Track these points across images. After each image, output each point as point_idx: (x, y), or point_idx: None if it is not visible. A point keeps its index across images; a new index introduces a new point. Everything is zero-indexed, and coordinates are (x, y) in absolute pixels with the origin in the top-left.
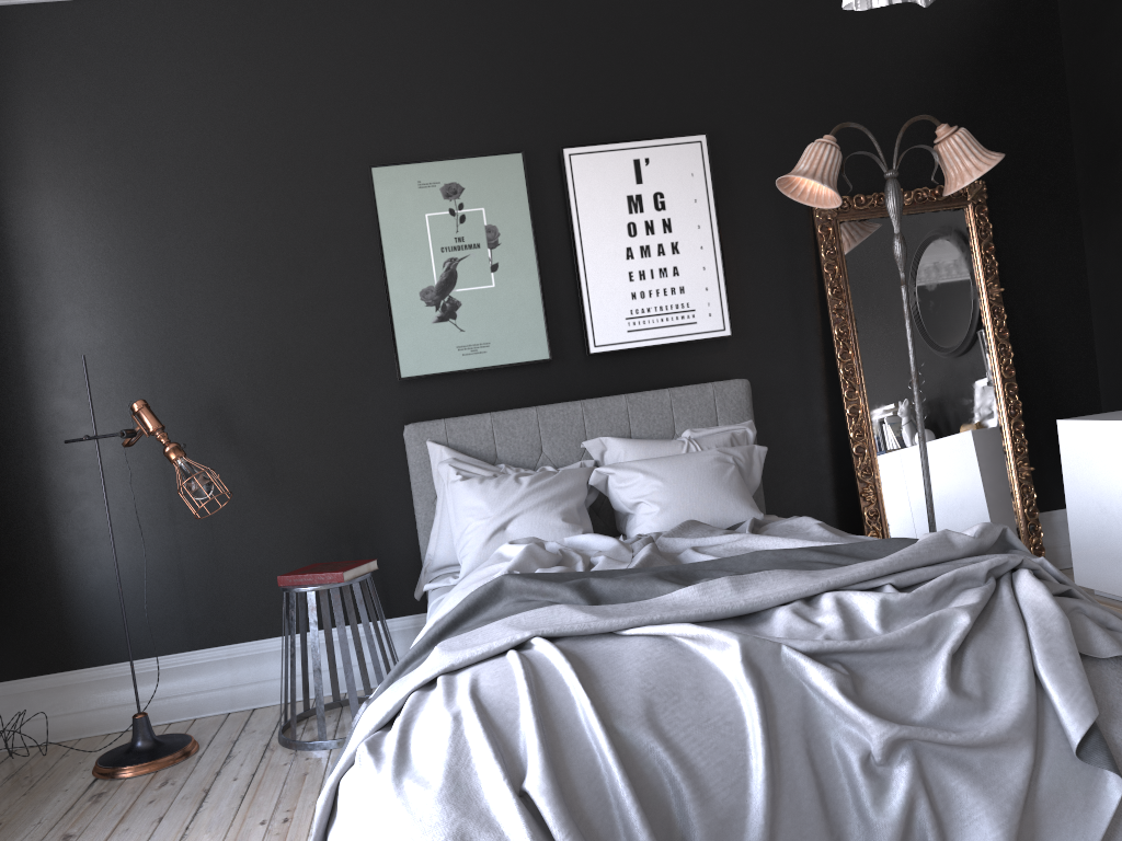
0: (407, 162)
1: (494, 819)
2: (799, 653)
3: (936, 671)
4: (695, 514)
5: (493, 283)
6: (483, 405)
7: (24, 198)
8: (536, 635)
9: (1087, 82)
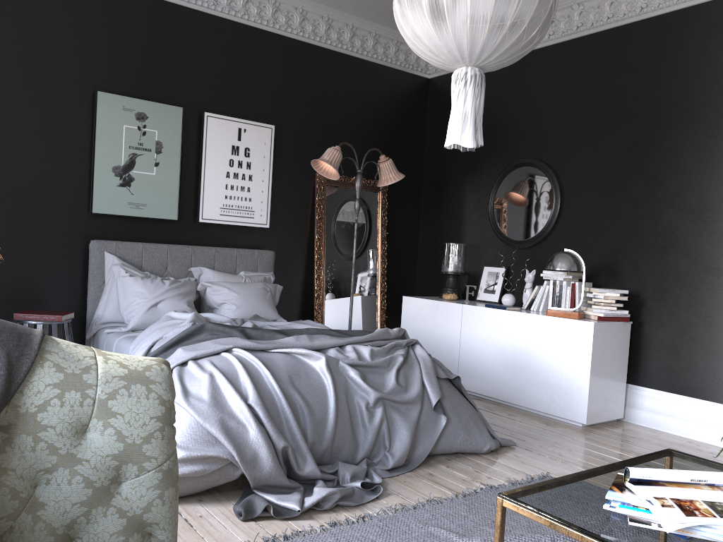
0: (119, 94)
1: (234, 415)
2: (346, 363)
3: (391, 376)
4: (252, 312)
5: (155, 172)
6: (135, 237)
7: None
8: (235, 347)
9: (433, 150)
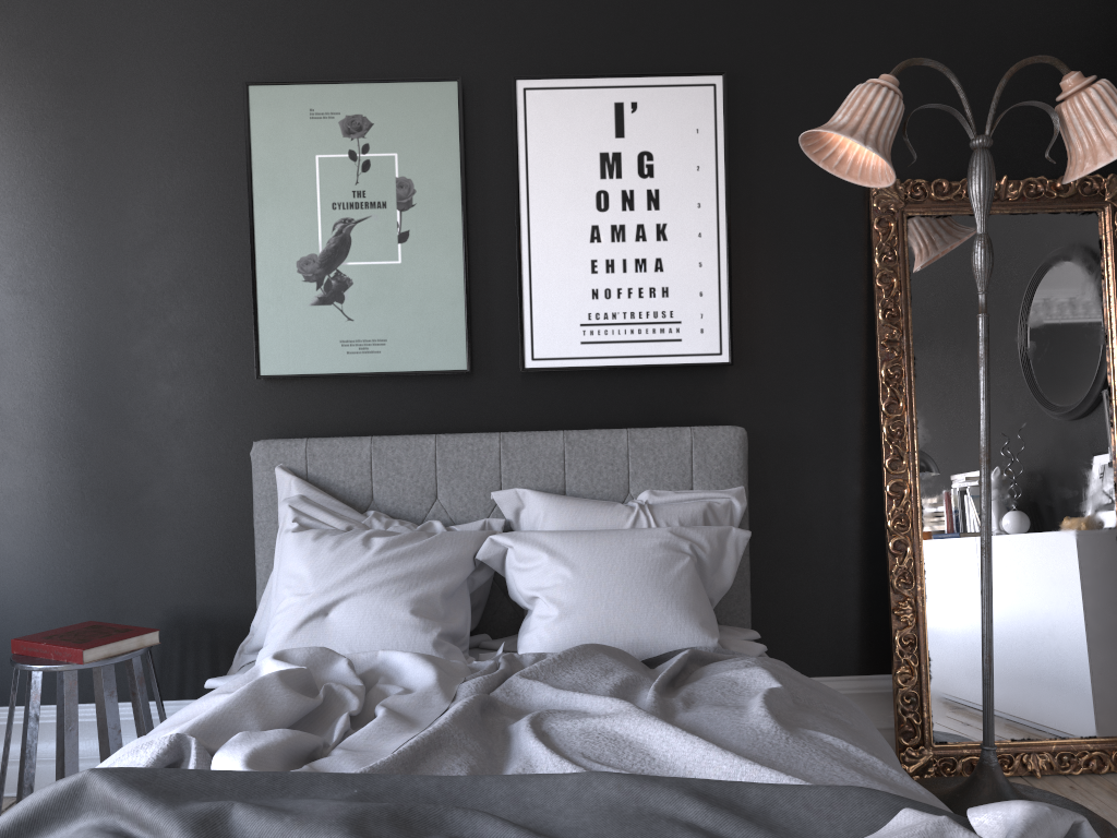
0: (297, 82)
1: None
2: None
3: None
4: (610, 628)
5: (400, 258)
6: (372, 425)
7: None
8: None
9: None
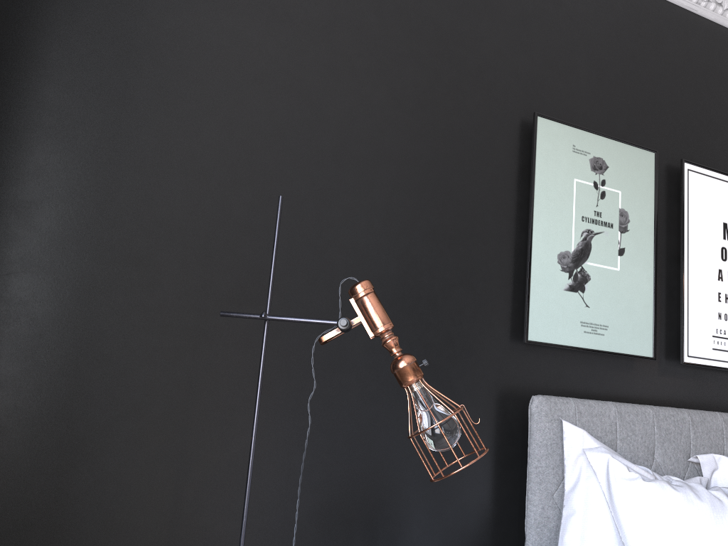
0: (567, 123)
1: None
2: None
3: None
4: None
5: (618, 266)
6: (586, 391)
7: (175, 1)
8: None
9: None
